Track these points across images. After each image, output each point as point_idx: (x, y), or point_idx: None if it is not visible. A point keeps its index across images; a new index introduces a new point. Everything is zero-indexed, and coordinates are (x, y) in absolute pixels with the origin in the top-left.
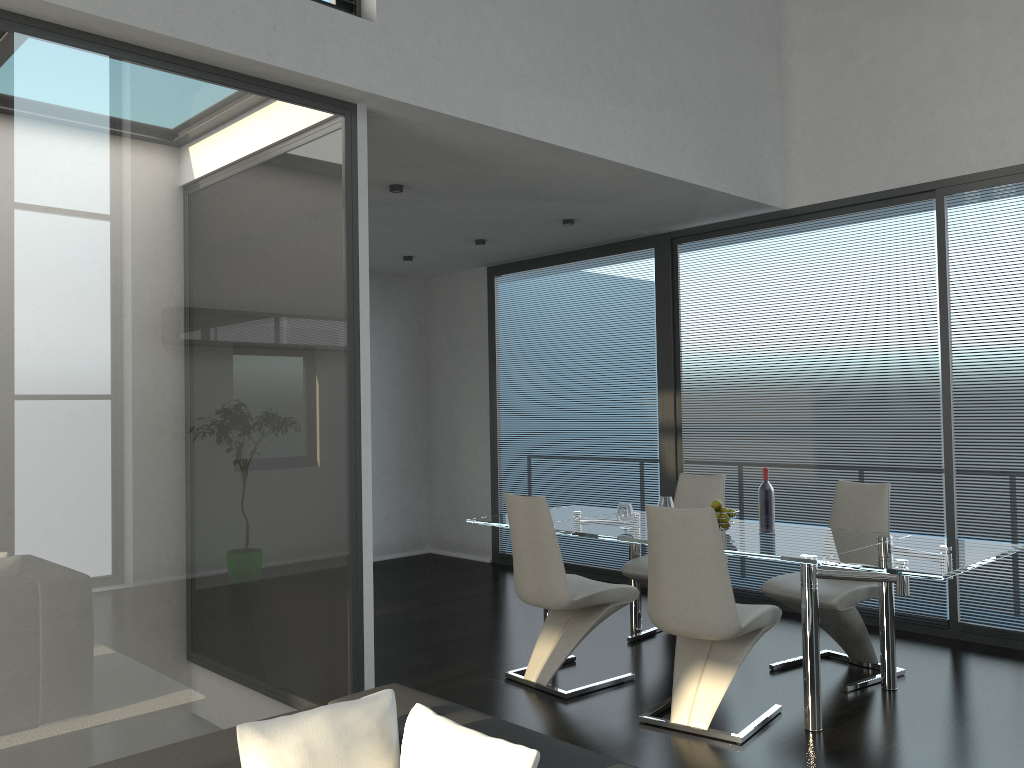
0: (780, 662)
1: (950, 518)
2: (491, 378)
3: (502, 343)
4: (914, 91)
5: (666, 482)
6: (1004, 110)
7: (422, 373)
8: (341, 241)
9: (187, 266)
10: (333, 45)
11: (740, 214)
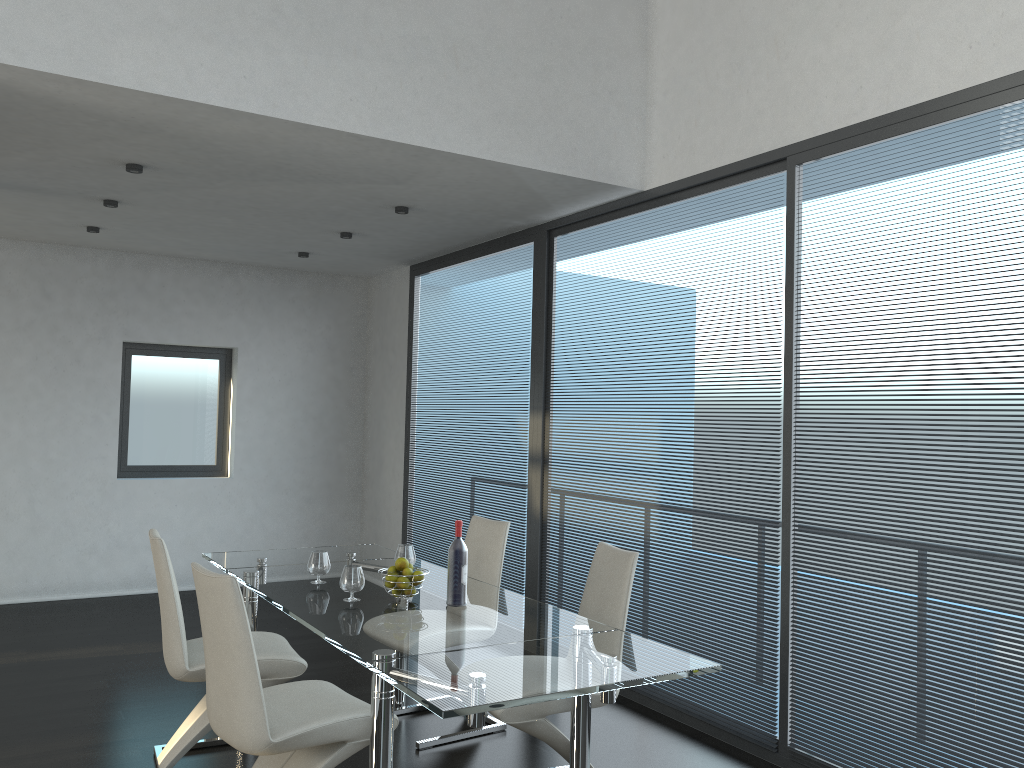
0: None
1: (785, 603)
2: (408, 389)
3: (418, 351)
4: (771, 28)
5: (532, 522)
6: (863, 43)
7: (358, 381)
8: None
9: None
10: None
11: (597, 198)
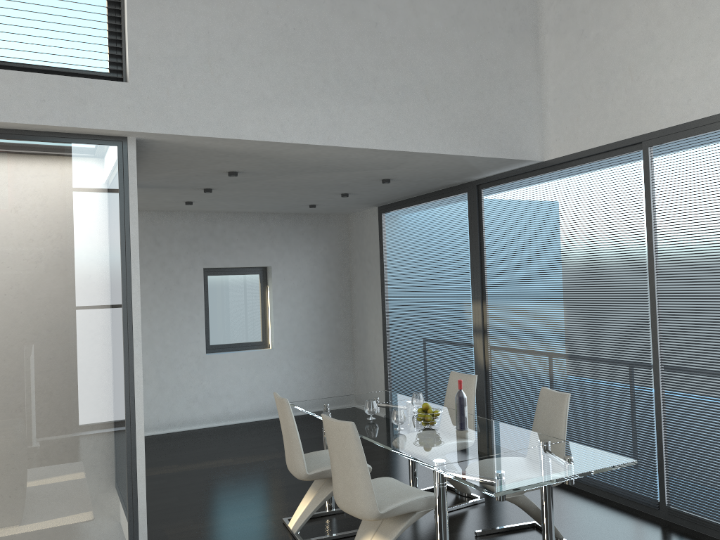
0: (485, 529)
1: (658, 418)
2: (382, 286)
3: (387, 261)
4: (625, 60)
5: (478, 370)
6: (689, 72)
7: (346, 281)
8: (116, 231)
9: None
10: (92, 103)
11: (512, 166)
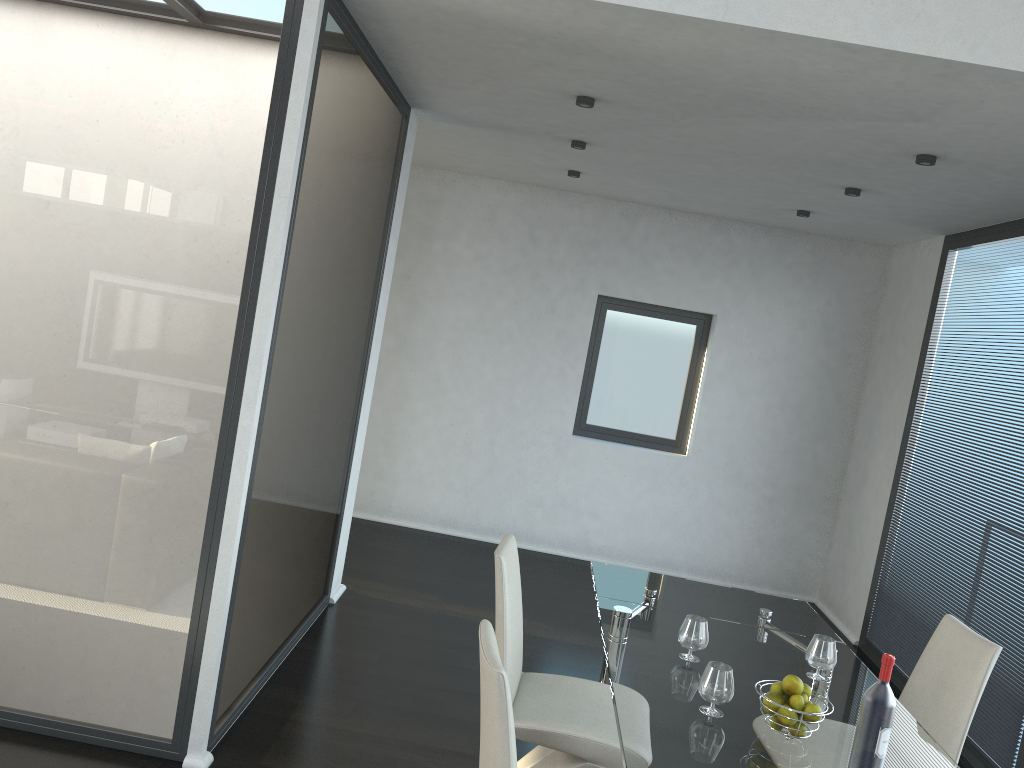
0: None
1: None
2: (913, 395)
3: (935, 348)
4: None
5: None
6: None
7: (855, 372)
8: (256, 151)
9: (54, 169)
10: None
11: None
